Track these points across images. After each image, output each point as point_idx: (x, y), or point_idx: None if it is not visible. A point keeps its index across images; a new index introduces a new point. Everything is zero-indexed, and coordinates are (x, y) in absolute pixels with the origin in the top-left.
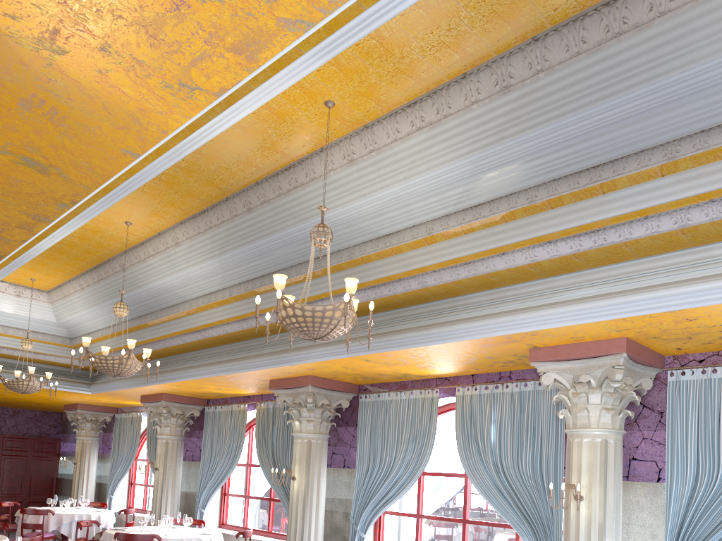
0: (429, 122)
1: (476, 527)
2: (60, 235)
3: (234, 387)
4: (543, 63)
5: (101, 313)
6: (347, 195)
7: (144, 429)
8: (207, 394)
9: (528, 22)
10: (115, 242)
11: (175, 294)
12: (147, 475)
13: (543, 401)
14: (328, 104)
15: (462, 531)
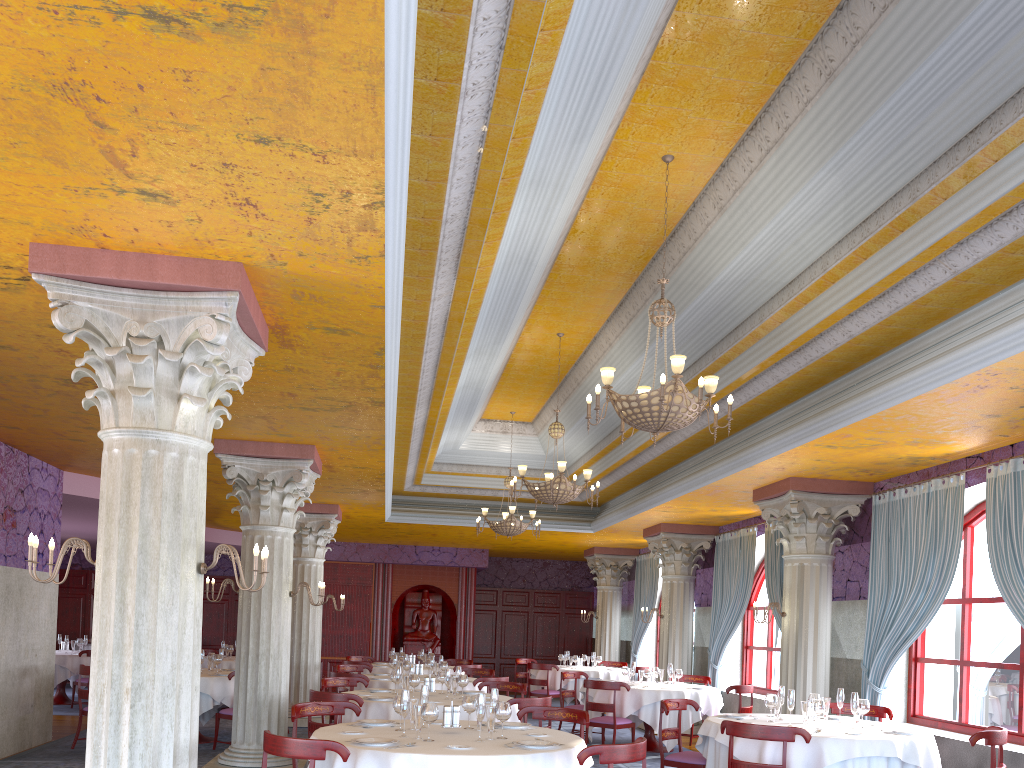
0: (774, 141)
1: None
2: (489, 364)
3: (727, 506)
4: (856, 32)
5: (577, 437)
6: (729, 249)
7: None
8: (709, 518)
9: None
10: (561, 357)
11: None
12: None
13: None
14: (665, 160)
15: (1019, 682)
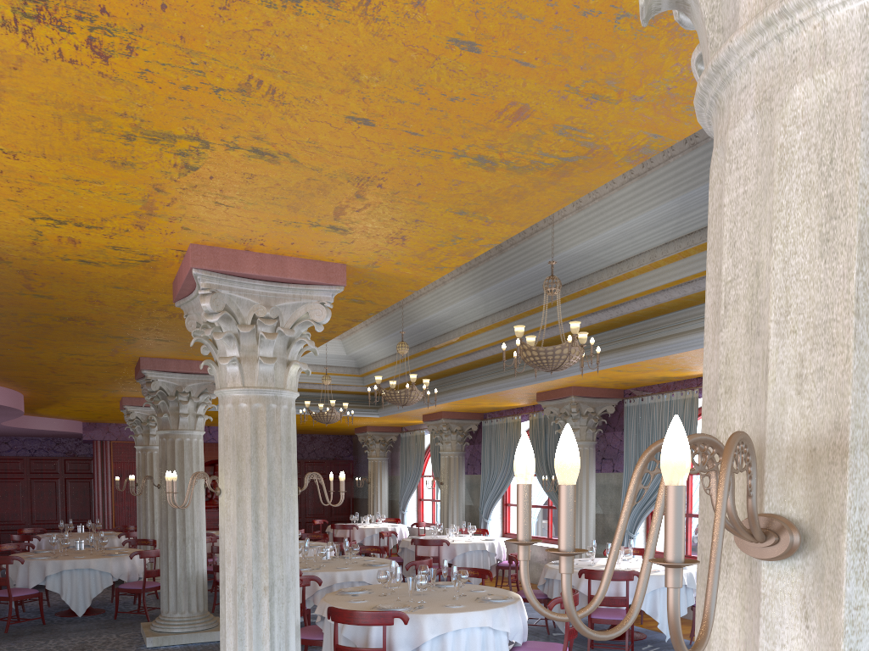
0: (637, 174)
1: None
2: None
3: (506, 401)
4: None
5: (384, 344)
6: (579, 235)
7: (427, 446)
8: (482, 408)
9: None
10: None
11: (446, 323)
12: (433, 491)
13: None
14: None
15: None
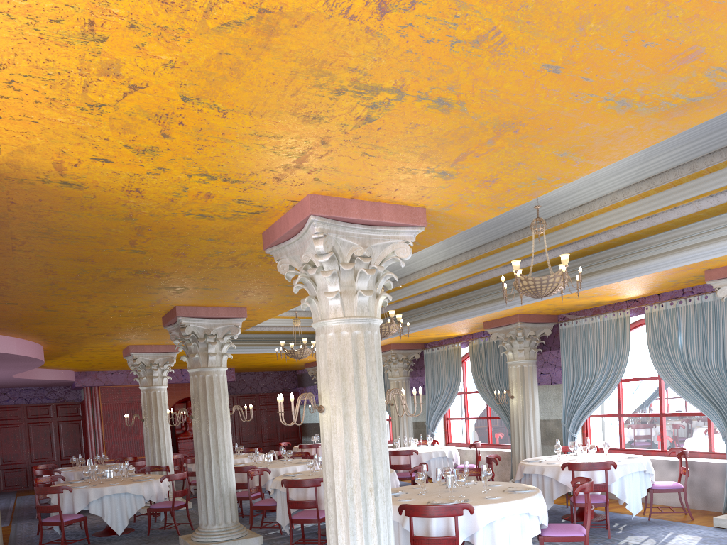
0: None
1: (672, 419)
2: None
3: (451, 331)
4: None
5: None
6: None
7: None
8: (426, 339)
9: None
10: None
11: (407, 268)
12: None
13: (722, 308)
14: None
15: (660, 423)
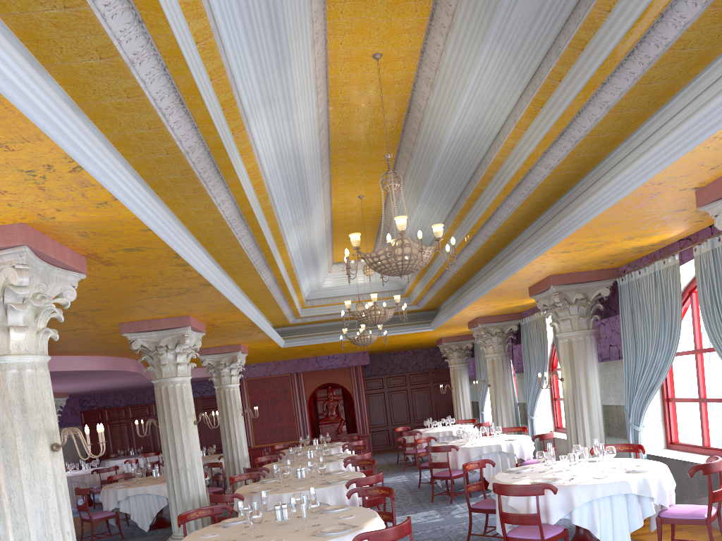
0: (448, 26)
1: None
2: (310, 230)
3: (517, 299)
4: None
5: None
6: (445, 116)
7: None
8: (511, 309)
9: None
10: (370, 211)
11: (425, 236)
12: None
13: None
14: (375, 58)
15: None
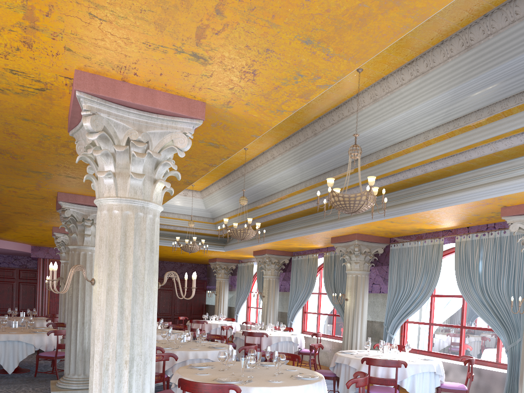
0: (421, 72)
1: (470, 331)
2: None
3: (309, 243)
4: (491, 29)
5: (230, 202)
6: (373, 121)
7: (255, 272)
8: (293, 248)
9: (479, 8)
10: (238, 160)
11: (273, 187)
12: (257, 302)
13: (516, 242)
14: (358, 70)
15: (460, 333)
